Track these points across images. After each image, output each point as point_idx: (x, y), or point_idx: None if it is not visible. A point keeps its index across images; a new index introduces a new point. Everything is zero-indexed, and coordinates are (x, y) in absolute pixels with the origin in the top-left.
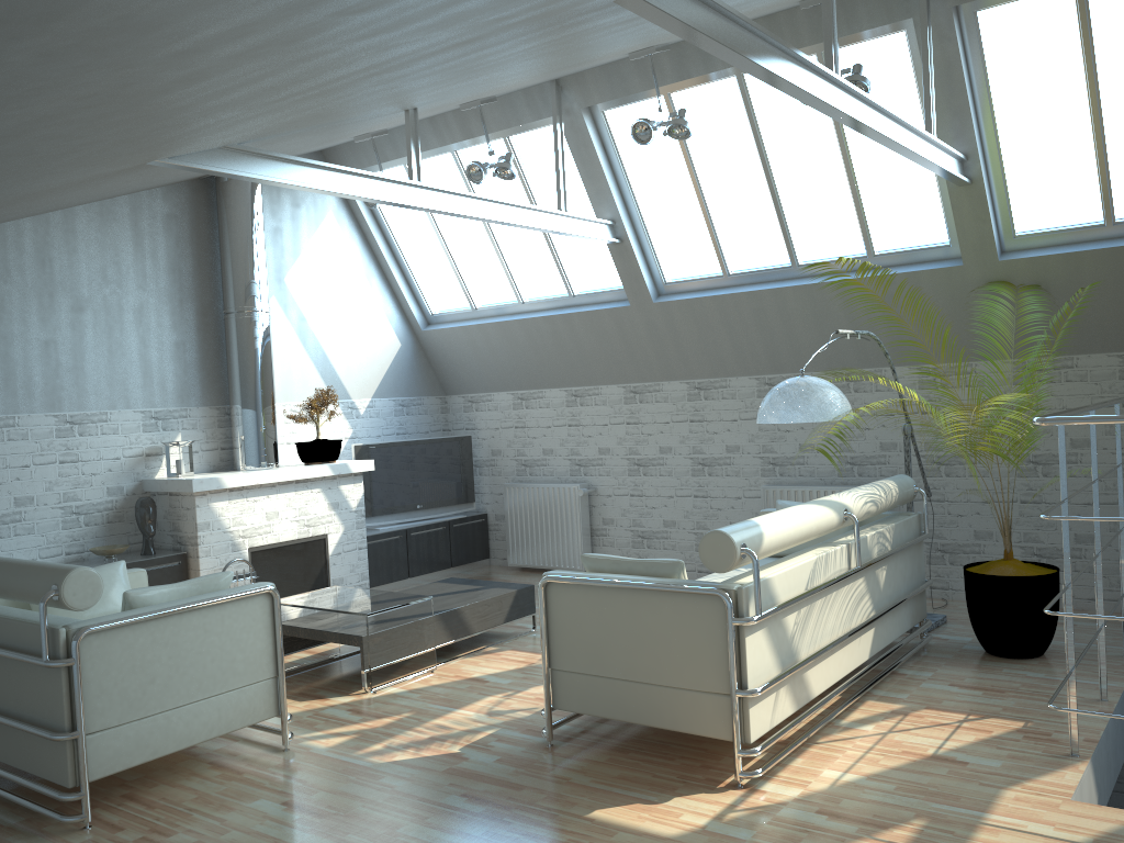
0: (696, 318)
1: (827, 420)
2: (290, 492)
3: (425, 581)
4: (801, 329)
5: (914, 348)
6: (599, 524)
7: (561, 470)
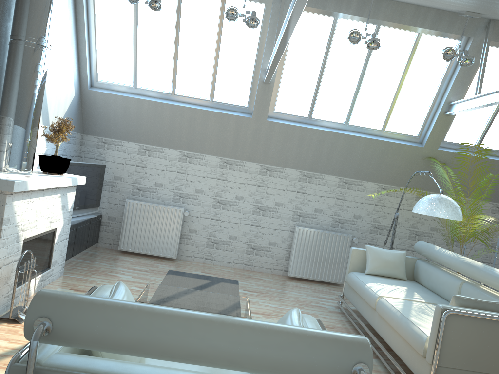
0: (286, 135)
1: (461, 220)
2: (48, 195)
3: (76, 258)
4: (336, 154)
5: (381, 176)
6: (187, 232)
7: (166, 197)
